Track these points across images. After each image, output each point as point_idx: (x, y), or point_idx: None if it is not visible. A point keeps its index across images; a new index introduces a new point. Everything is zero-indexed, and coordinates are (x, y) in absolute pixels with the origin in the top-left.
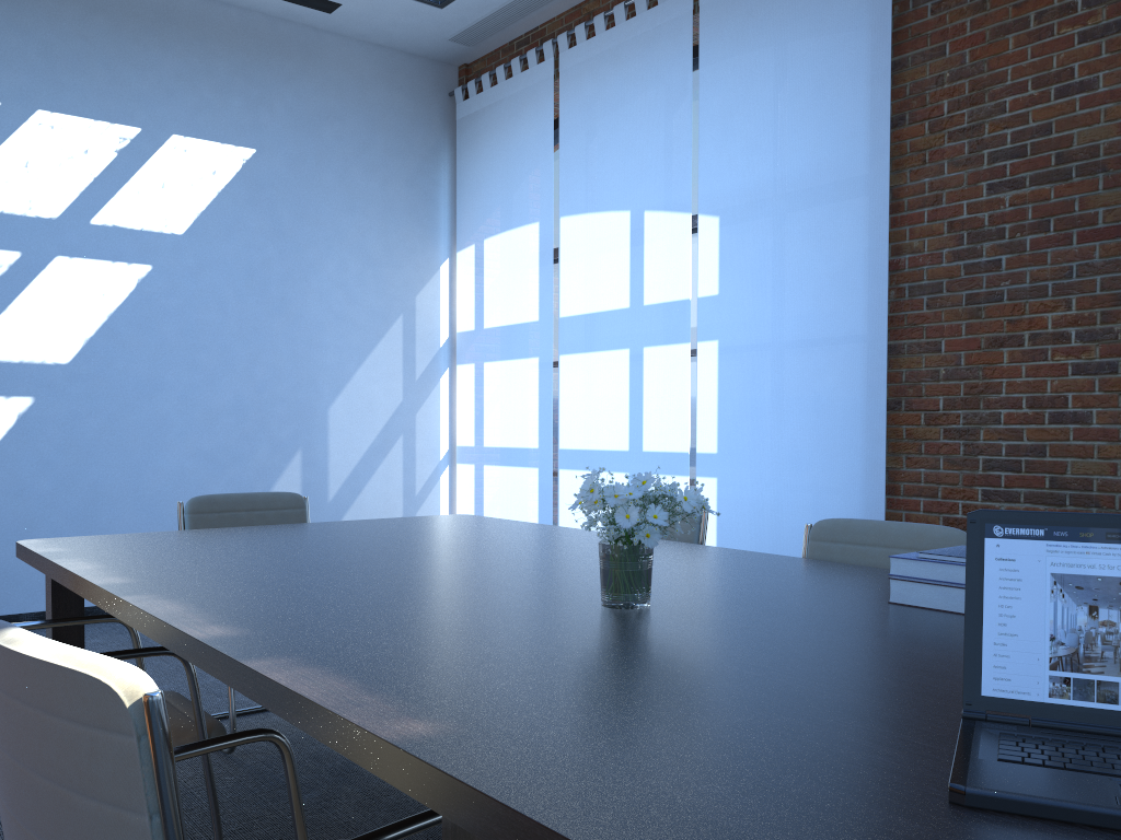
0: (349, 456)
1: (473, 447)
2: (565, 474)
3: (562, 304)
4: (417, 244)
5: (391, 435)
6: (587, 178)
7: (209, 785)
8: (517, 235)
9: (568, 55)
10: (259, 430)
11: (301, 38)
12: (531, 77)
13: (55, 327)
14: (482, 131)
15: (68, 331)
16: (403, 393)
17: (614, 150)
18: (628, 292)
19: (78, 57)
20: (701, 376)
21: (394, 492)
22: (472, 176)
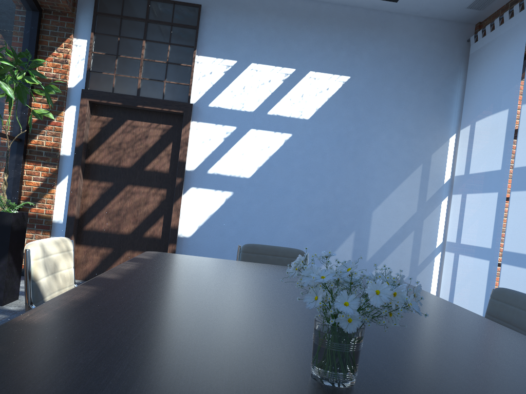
0: (381, 238)
1: (454, 243)
2: (505, 267)
3: (516, 159)
4: (436, 125)
5: (407, 230)
6: None
7: None
8: (494, 118)
9: None
10: (334, 219)
11: (381, 18)
12: (514, 21)
13: (246, 161)
14: (482, 59)
15: (251, 163)
16: (417, 207)
17: None
18: None
19: (271, 38)
20: None
21: (405, 262)
22: (473, 85)
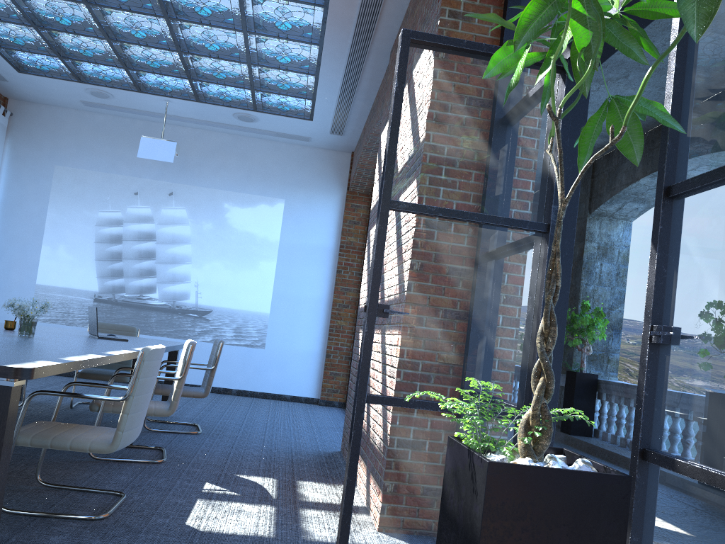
0: None
1: None
2: None
3: None
4: None
5: None
6: None
7: None
8: None
9: None
10: None
11: None
12: None
13: None
14: None
15: None
16: None
17: None
18: None
19: None
20: None
21: None
22: None
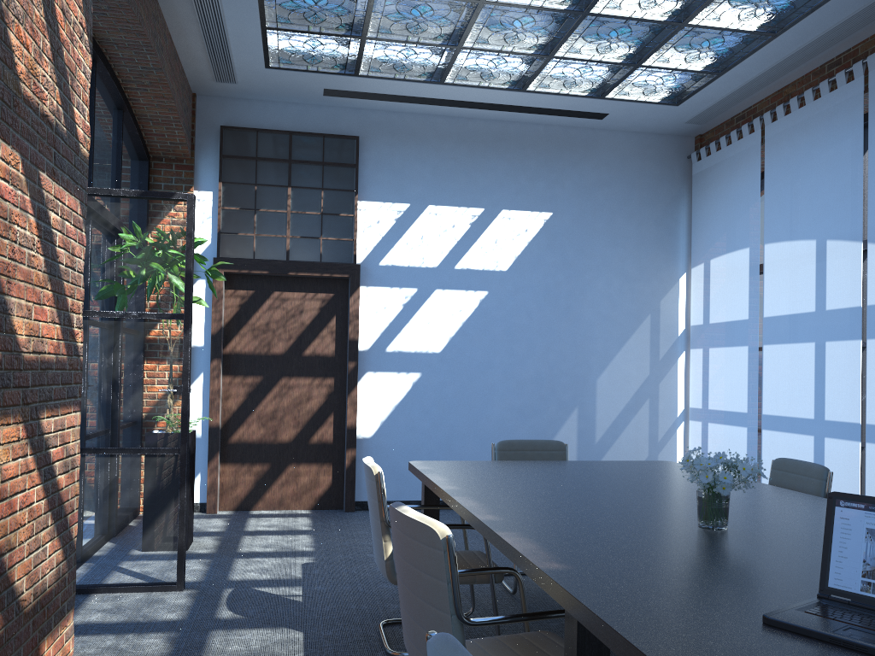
0: (610, 412)
1: (700, 409)
2: (766, 433)
3: (765, 307)
4: (662, 264)
5: (640, 399)
6: (784, 216)
7: (493, 602)
8: (733, 257)
9: (771, 127)
10: (550, 394)
11: (583, 137)
12: (744, 143)
13: (433, 331)
14: (709, 183)
15: (440, 333)
16: (649, 369)
17: (804, 195)
18: (814, 300)
19: (450, 171)
20: (869, 365)
21: (642, 439)
22: (702, 214)
